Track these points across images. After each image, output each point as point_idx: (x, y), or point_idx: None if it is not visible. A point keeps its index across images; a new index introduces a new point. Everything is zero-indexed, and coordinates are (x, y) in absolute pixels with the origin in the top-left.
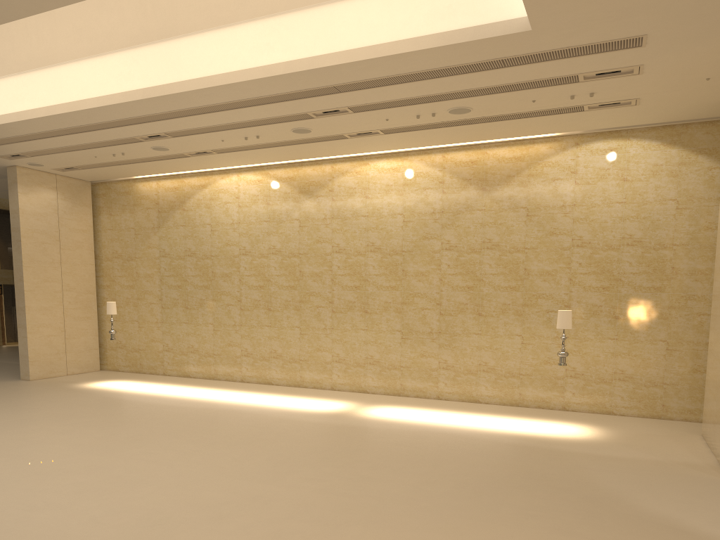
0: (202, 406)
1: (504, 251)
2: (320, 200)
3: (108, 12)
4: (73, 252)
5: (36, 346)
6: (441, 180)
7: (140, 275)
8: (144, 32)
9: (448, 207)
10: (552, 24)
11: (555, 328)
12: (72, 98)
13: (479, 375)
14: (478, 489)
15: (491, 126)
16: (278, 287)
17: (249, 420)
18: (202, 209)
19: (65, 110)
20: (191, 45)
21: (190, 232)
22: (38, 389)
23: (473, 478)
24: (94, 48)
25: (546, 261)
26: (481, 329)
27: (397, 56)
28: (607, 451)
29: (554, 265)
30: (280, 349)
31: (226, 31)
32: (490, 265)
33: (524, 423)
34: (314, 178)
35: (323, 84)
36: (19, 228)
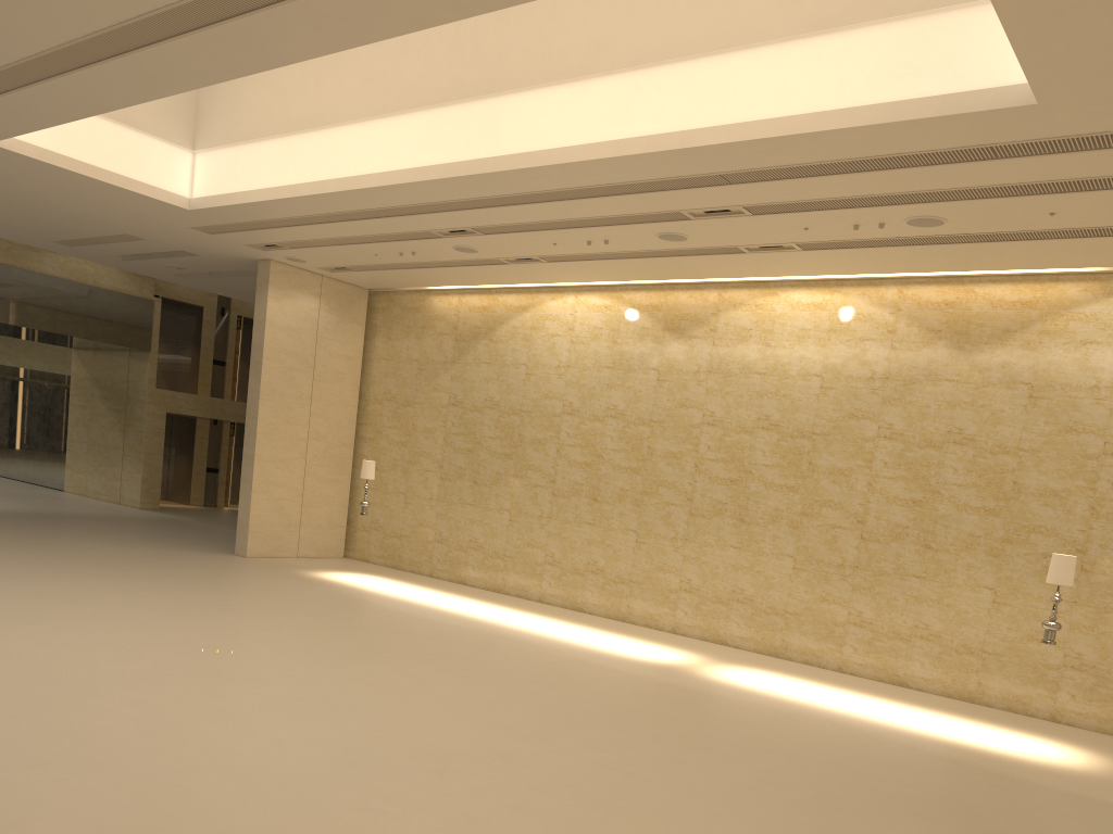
0: (470, 626)
1: (982, 450)
2: (694, 343)
3: (413, 55)
4: (330, 385)
5: (262, 512)
6: (891, 328)
7: (418, 429)
8: (457, 85)
9: (898, 371)
10: (1072, 97)
11: (1054, 585)
12: (349, 171)
13: (912, 642)
14: (848, 806)
15: (980, 250)
16: (613, 467)
17: (531, 655)
18: (517, 341)
19: (337, 187)
20: (519, 106)
21: (495, 373)
22: (253, 570)
23: (847, 790)
24: (387, 104)
25: (1053, 474)
26: (926, 570)
27: (817, 135)
28: (1101, 793)
29: (1066, 481)
30: (603, 560)
31: (570, 89)
32: (955, 470)
33: (971, 729)
34: (690, 310)
35: (703, 171)
36: (262, 345)
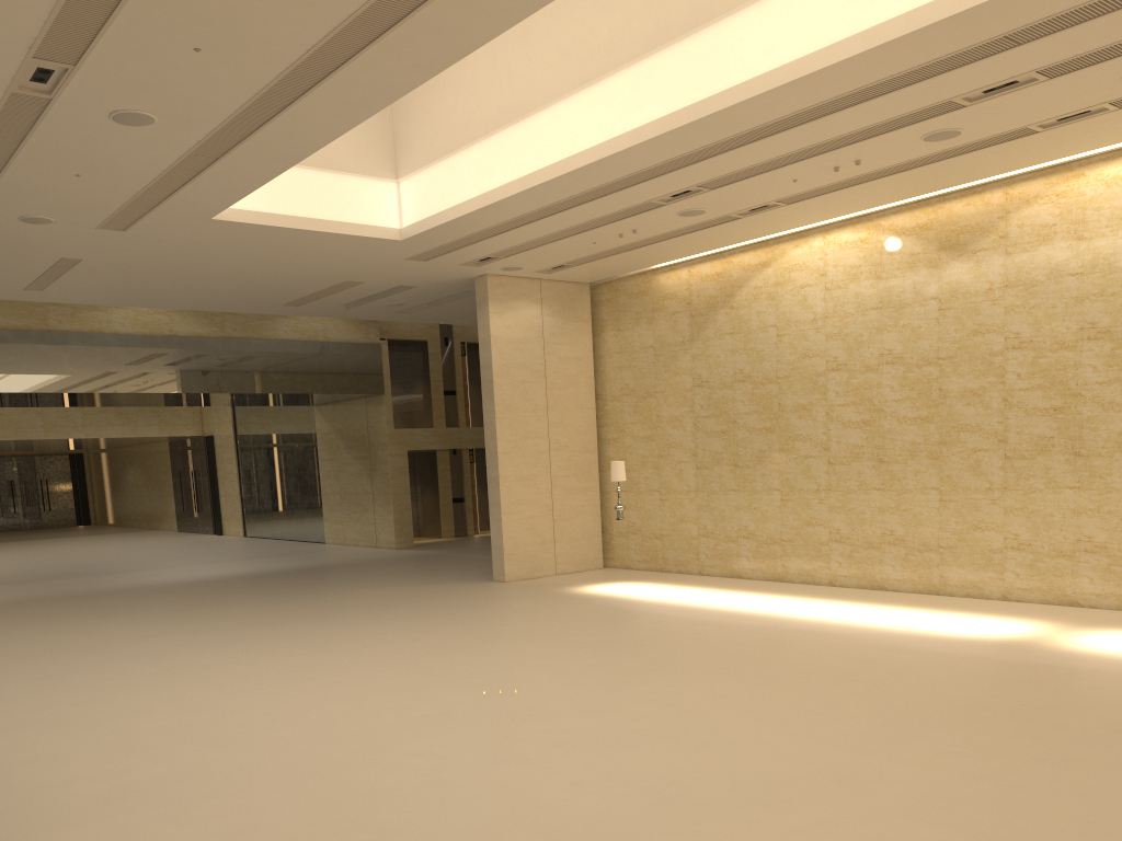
0: (759, 623)
1: None
2: (980, 258)
3: (607, 11)
4: (564, 391)
5: (514, 533)
6: None
7: (663, 420)
8: (661, 28)
9: None
10: None
11: None
12: (556, 156)
13: None
14: None
15: None
16: (898, 420)
17: (840, 648)
18: (761, 302)
19: (546, 176)
20: (737, 28)
21: (741, 342)
22: (515, 595)
23: None
24: (587, 73)
25: None
26: None
27: None
28: None
29: None
30: (901, 528)
31: None
32: None
33: None
34: (969, 220)
35: (981, 37)
36: (490, 363)
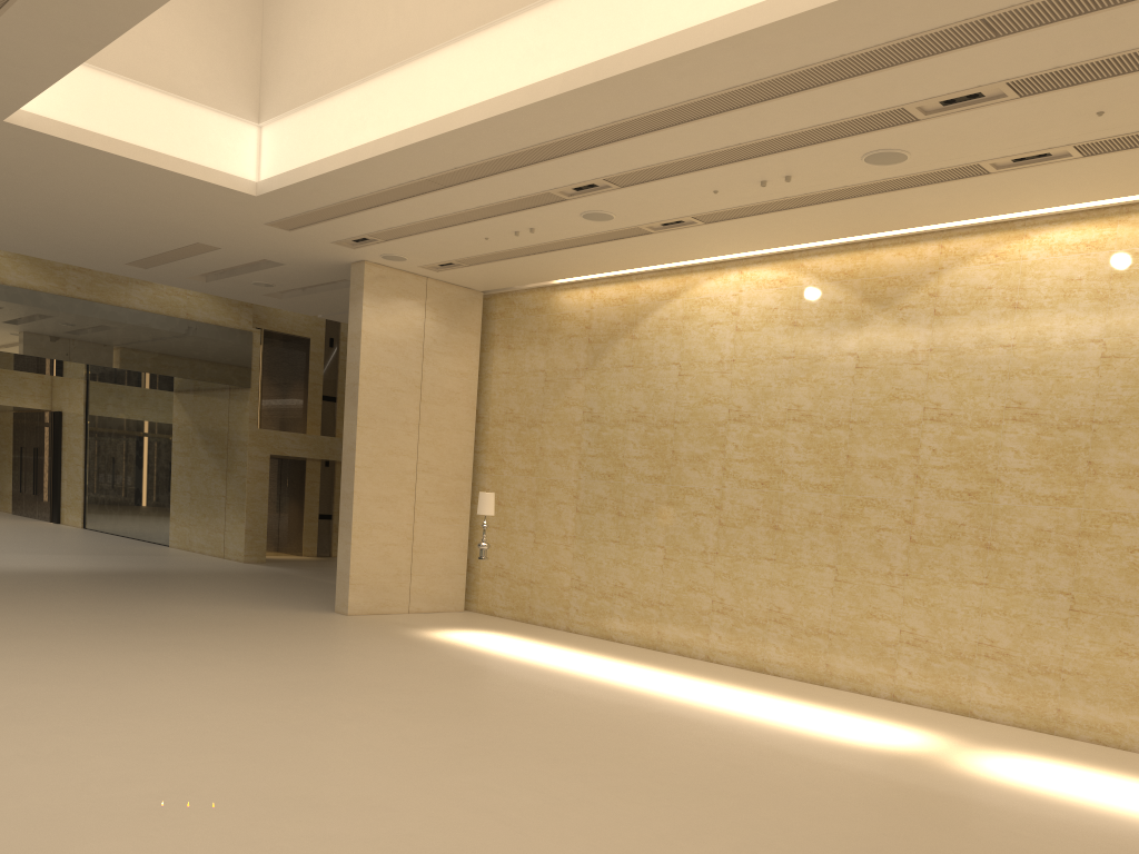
0: (620, 700)
1: None
2: (906, 315)
3: None
4: (441, 408)
5: (364, 560)
6: None
7: (546, 453)
8: None
9: None
10: None
11: None
12: (440, 111)
13: None
14: None
15: None
16: (799, 485)
17: (709, 745)
18: (665, 335)
19: (426, 134)
20: None
21: (639, 378)
22: (351, 632)
23: None
24: (485, 11)
25: None
26: None
27: None
28: None
29: None
30: (790, 606)
31: None
32: None
33: None
34: (898, 272)
35: (956, 15)
36: (358, 363)
